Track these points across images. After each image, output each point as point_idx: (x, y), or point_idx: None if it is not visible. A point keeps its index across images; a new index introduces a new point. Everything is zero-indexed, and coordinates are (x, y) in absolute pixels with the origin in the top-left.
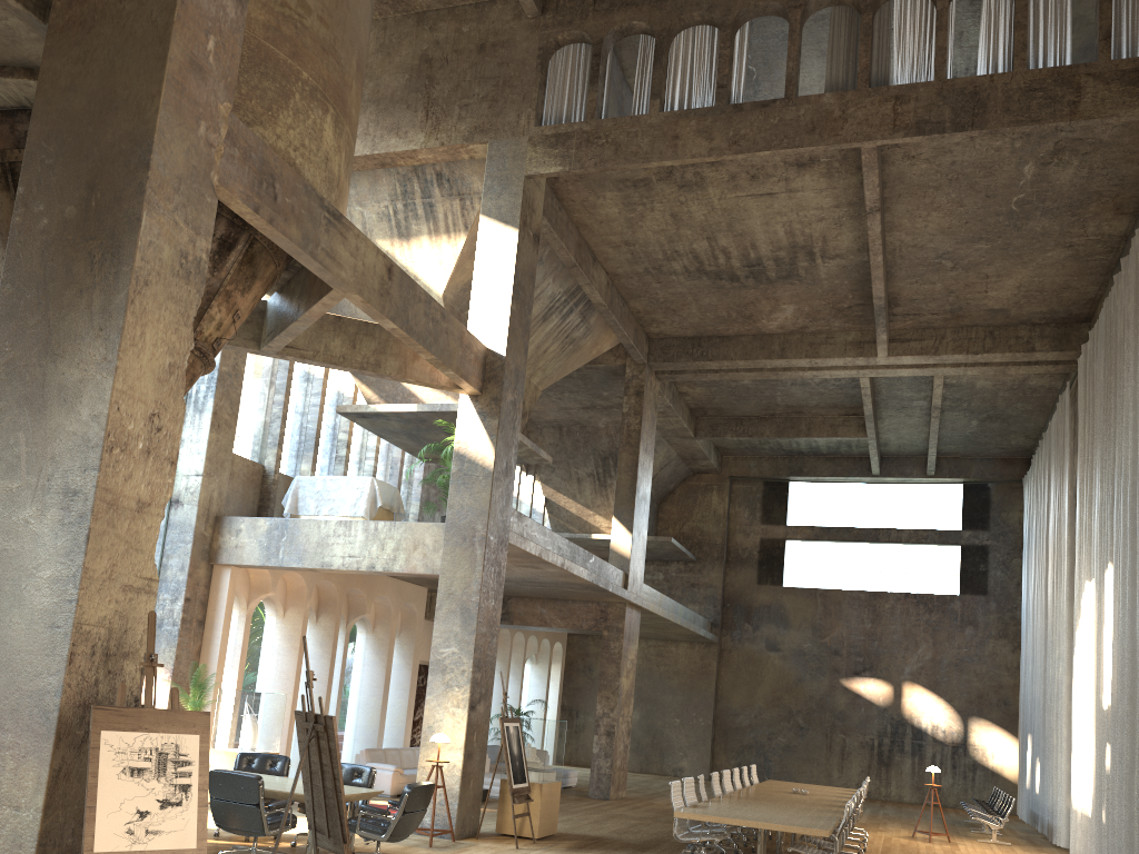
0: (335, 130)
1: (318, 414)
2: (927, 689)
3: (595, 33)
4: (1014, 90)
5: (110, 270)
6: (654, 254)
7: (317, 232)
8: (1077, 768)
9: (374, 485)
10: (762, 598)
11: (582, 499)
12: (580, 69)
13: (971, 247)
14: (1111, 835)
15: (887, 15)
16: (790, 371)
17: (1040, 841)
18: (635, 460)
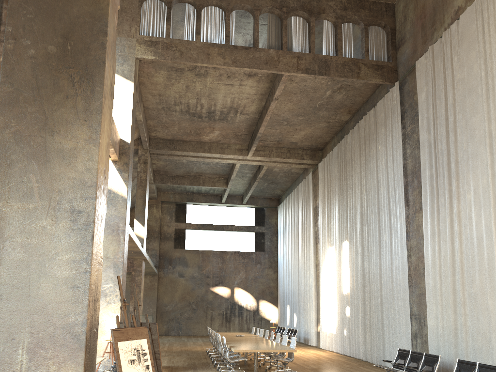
0: None
1: None
2: (243, 290)
3: None
4: (339, 63)
5: (87, 88)
6: (170, 101)
7: None
8: (325, 316)
9: None
10: (176, 254)
11: None
12: (157, 12)
13: (296, 118)
14: (351, 339)
15: (289, 22)
16: (210, 158)
17: (301, 344)
18: (144, 193)
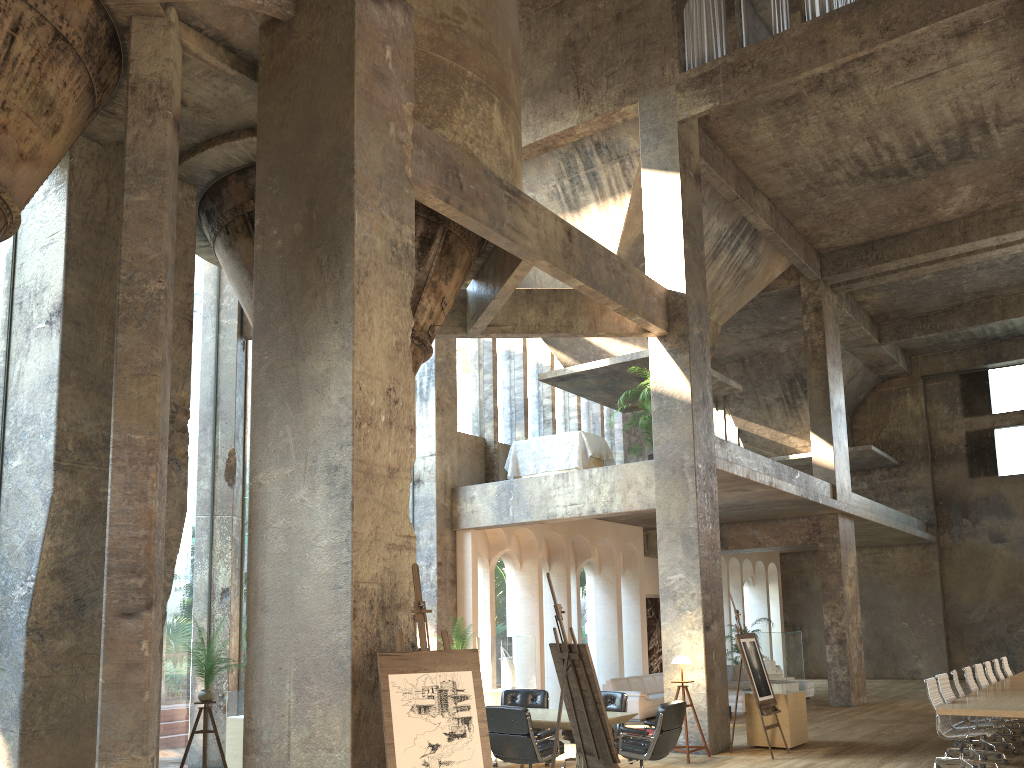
0: (502, 117)
1: (523, 385)
2: None
3: None
4: None
5: (336, 269)
6: (814, 168)
7: (501, 211)
8: None
9: (582, 437)
10: (977, 491)
11: (774, 424)
12: (714, 8)
13: None
14: None
15: None
16: (975, 255)
17: None
18: (824, 374)
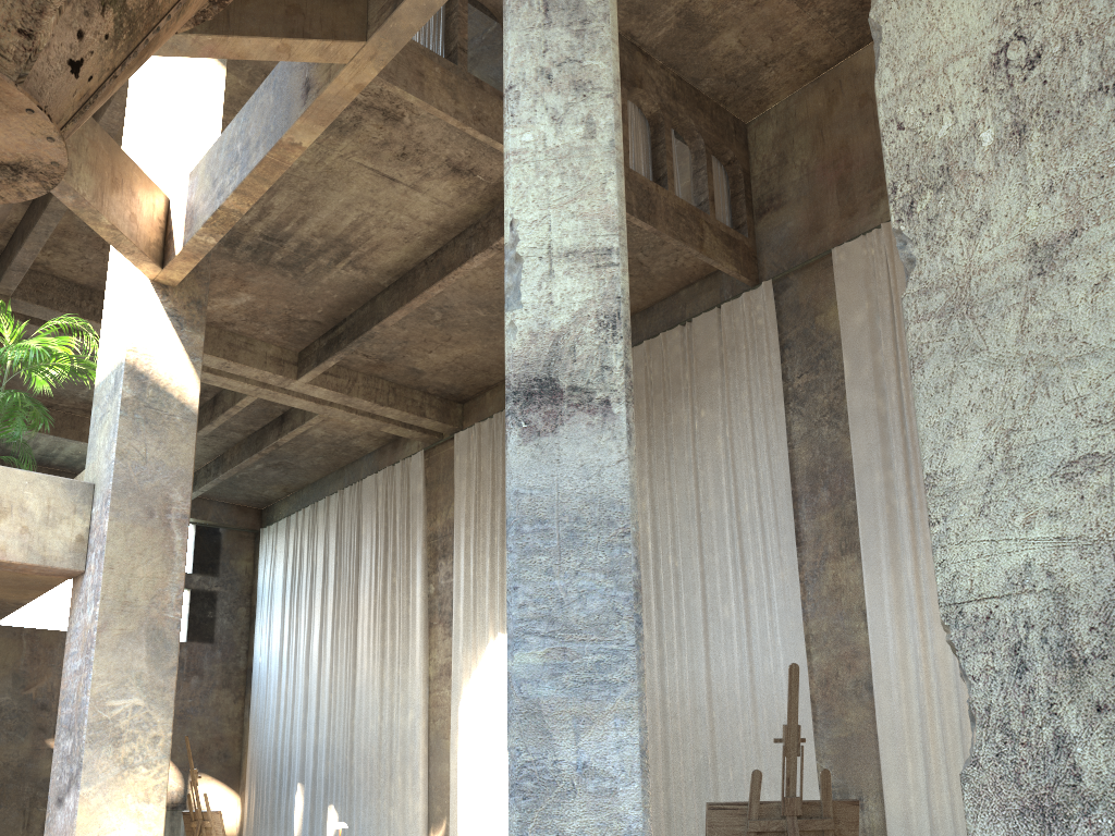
0: None
1: None
2: None
3: None
4: (670, 207)
5: None
6: None
7: None
8: (477, 805)
9: None
10: None
11: None
12: None
13: (472, 310)
14: None
15: None
16: None
17: None
18: None
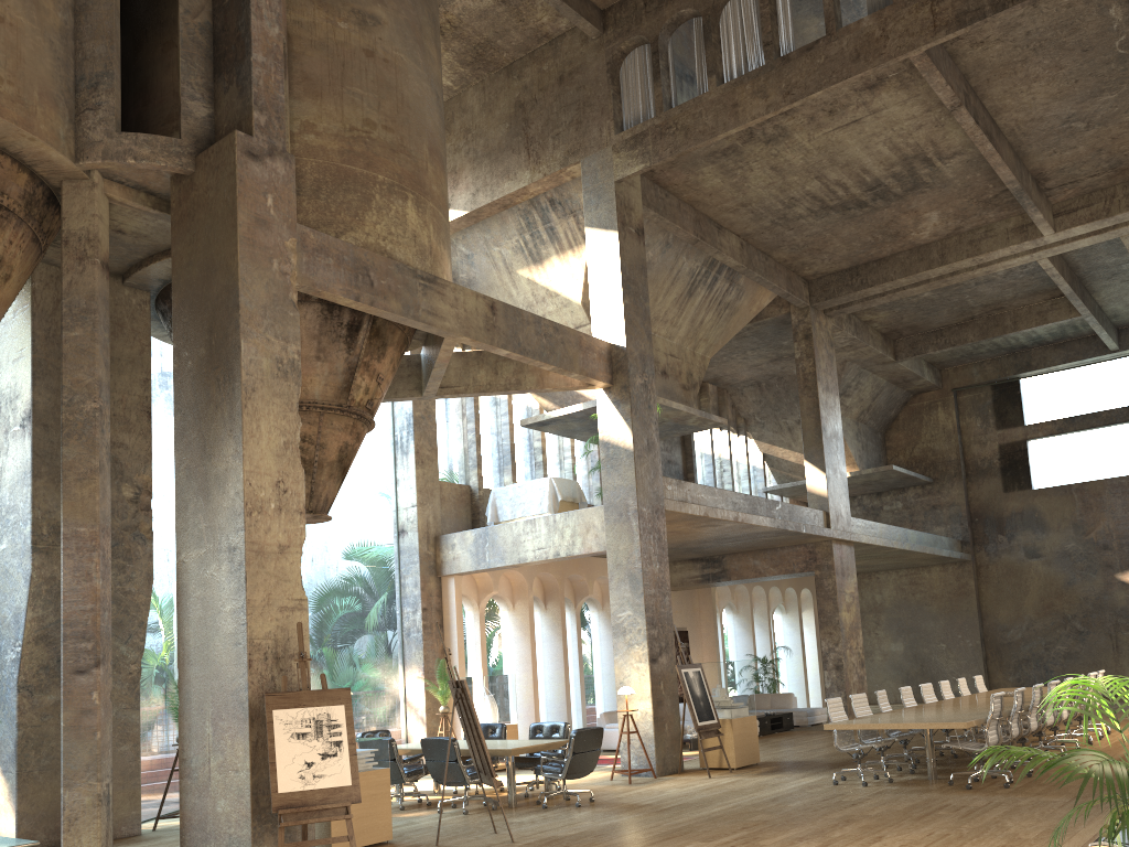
0: (418, 210)
1: (509, 430)
2: None
3: (650, 33)
4: None
5: (229, 387)
6: (773, 206)
7: (415, 298)
8: None
9: (552, 483)
10: (1012, 506)
11: (798, 447)
12: (646, 69)
13: (1096, 102)
14: None
15: None
16: (958, 275)
17: None
18: (816, 402)
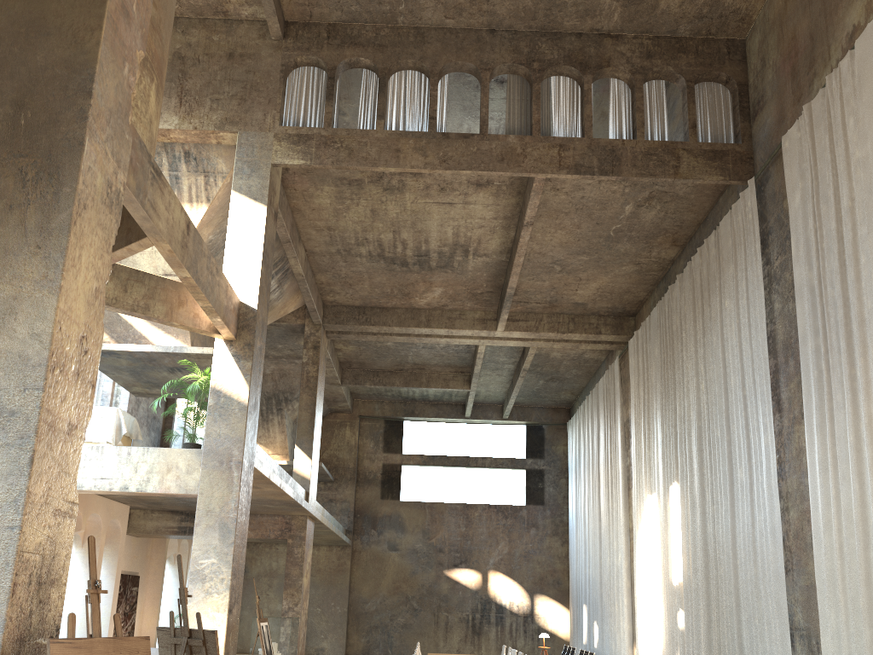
0: (156, 98)
1: None
2: (505, 575)
3: (330, 61)
4: (638, 152)
5: (48, 189)
6: (348, 239)
7: (146, 185)
8: (644, 628)
9: (119, 414)
10: (385, 510)
11: None
12: (314, 87)
13: (576, 258)
14: None
15: (546, 87)
16: (431, 337)
17: None
18: (314, 400)
